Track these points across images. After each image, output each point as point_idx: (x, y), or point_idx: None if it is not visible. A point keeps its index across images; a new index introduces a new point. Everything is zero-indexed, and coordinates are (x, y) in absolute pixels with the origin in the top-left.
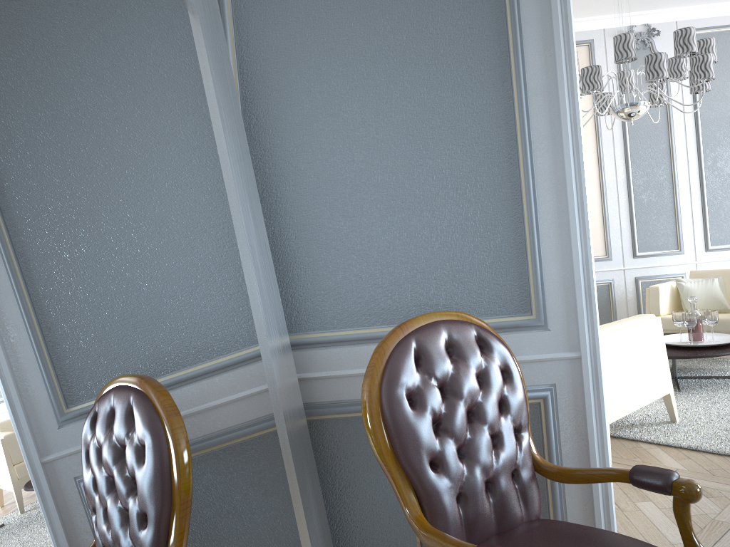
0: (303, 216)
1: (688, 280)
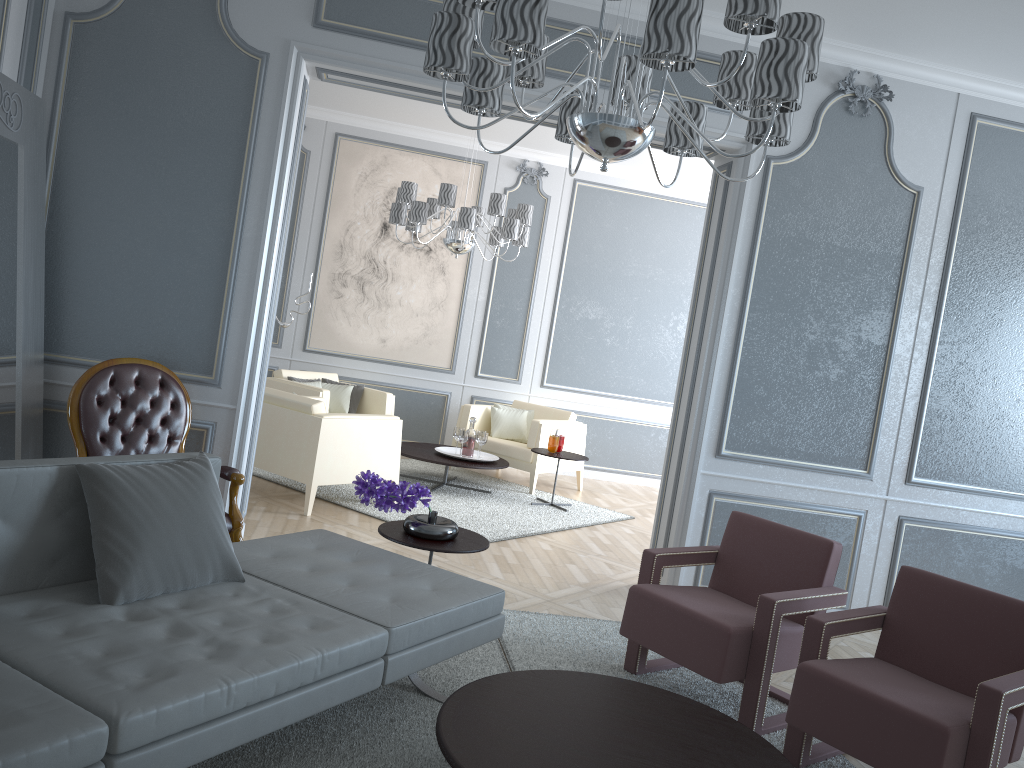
0: (76, 279)
1: (504, 407)
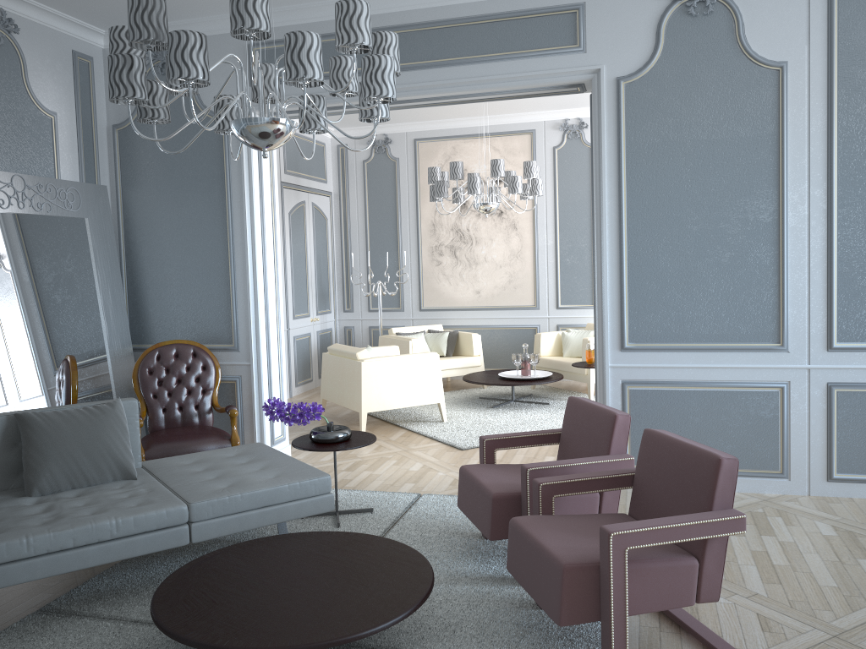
0: (147, 293)
1: (574, 330)
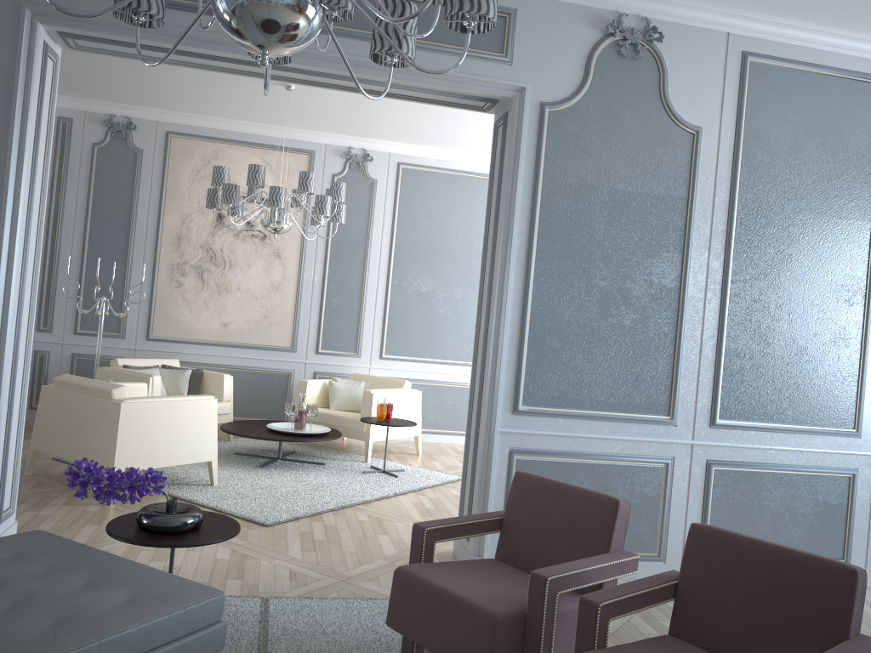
0: None
1: (342, 380)
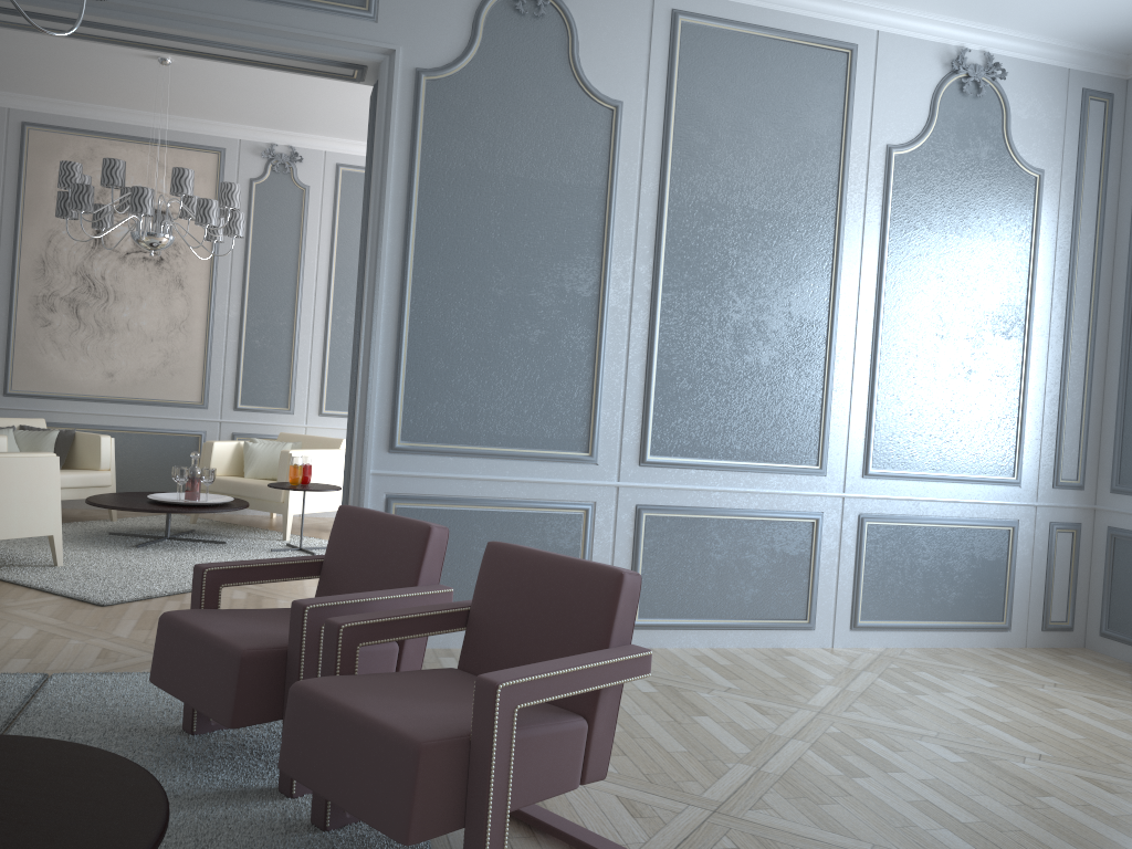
0: None
1: (263, 441)
